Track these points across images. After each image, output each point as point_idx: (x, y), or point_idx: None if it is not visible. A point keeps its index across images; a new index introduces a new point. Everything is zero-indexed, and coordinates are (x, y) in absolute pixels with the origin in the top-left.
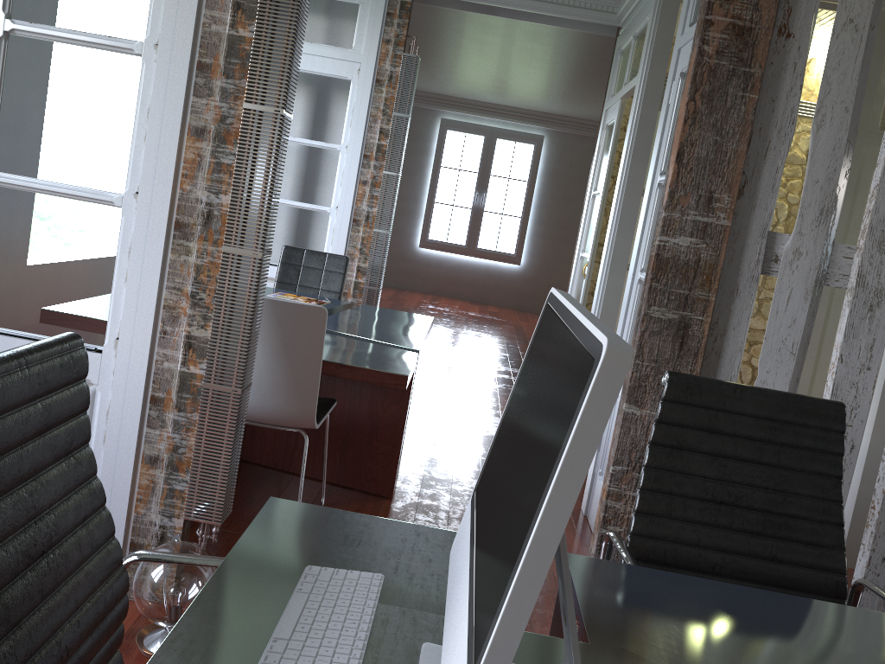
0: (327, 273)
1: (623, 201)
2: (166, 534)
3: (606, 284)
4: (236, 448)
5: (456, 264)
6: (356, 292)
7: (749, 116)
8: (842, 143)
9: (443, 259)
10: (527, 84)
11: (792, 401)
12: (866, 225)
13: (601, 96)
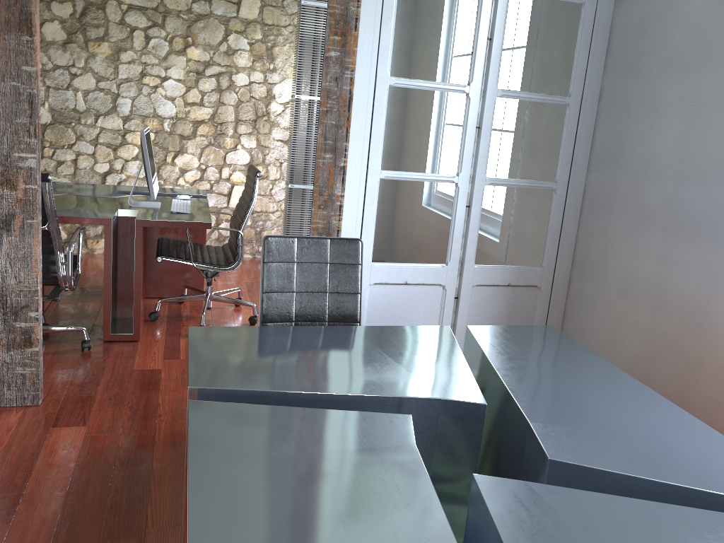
0: None
1: None
2: None
3: None
4: None
5: None
6: None
7: None
8: None
9: None
10: None
11: None
12: None
13: None
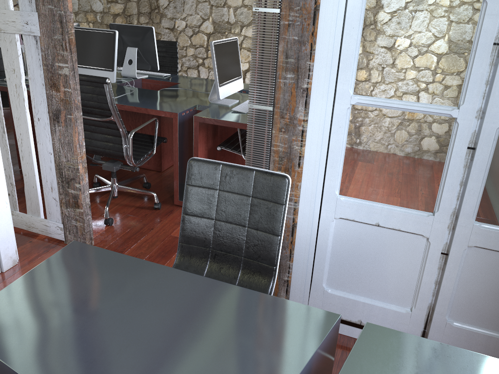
0: None
1: None
2: None
3: None
4: None
5: None
6: None
7: None
8: None
9: None
10: None
11: None
12: None
13: None
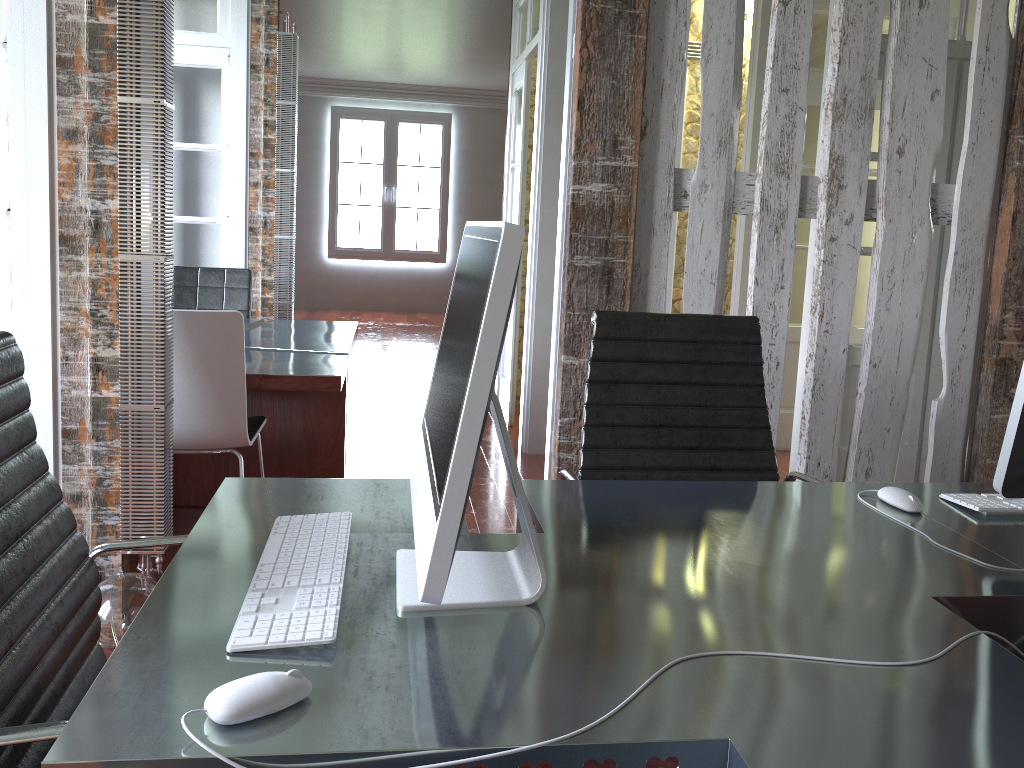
0: (230, 291)
1: (543, 169)
2: (104, 575)
3: (537, 259)
4: (168, 470)
5: (374, 272)
6: (265, 310)
7: (641, 57)
8: (730, 75)
9: (358, 268)
10: (424, 56)
11: (712, 321)
12: (762, 151)
13: (507, 61)
